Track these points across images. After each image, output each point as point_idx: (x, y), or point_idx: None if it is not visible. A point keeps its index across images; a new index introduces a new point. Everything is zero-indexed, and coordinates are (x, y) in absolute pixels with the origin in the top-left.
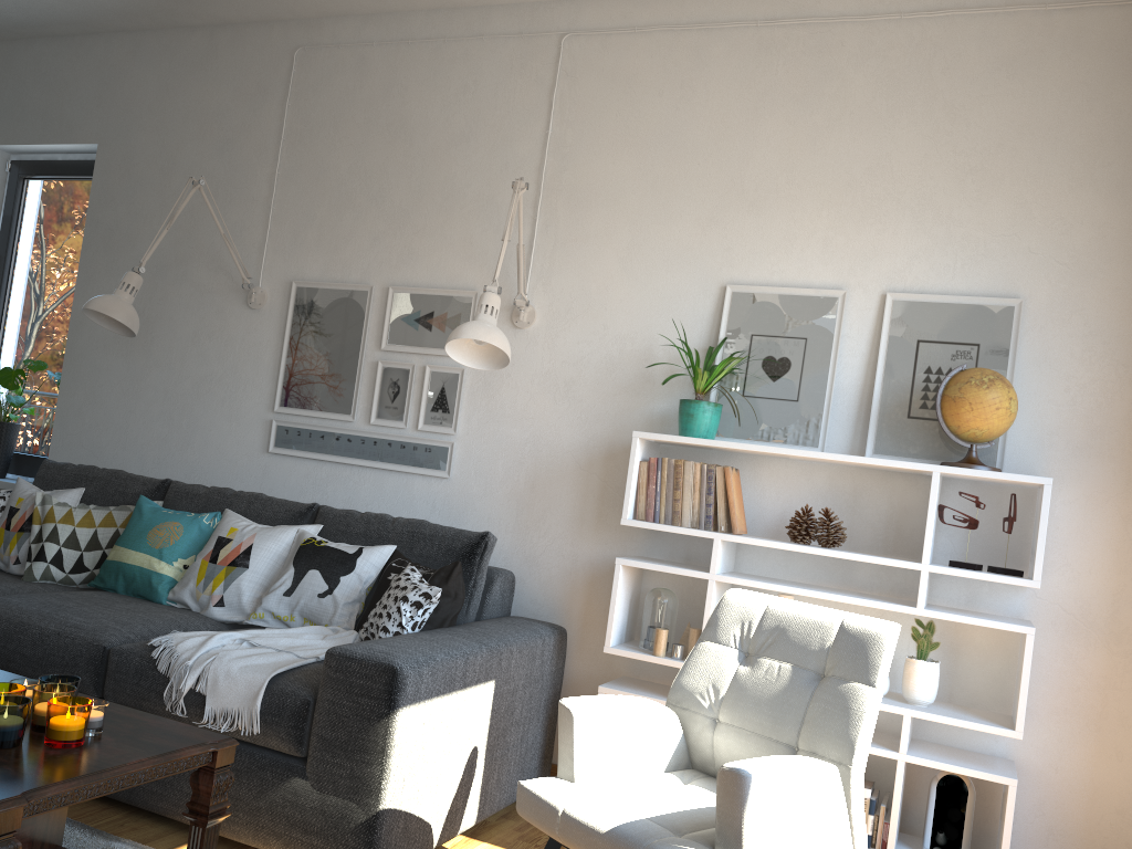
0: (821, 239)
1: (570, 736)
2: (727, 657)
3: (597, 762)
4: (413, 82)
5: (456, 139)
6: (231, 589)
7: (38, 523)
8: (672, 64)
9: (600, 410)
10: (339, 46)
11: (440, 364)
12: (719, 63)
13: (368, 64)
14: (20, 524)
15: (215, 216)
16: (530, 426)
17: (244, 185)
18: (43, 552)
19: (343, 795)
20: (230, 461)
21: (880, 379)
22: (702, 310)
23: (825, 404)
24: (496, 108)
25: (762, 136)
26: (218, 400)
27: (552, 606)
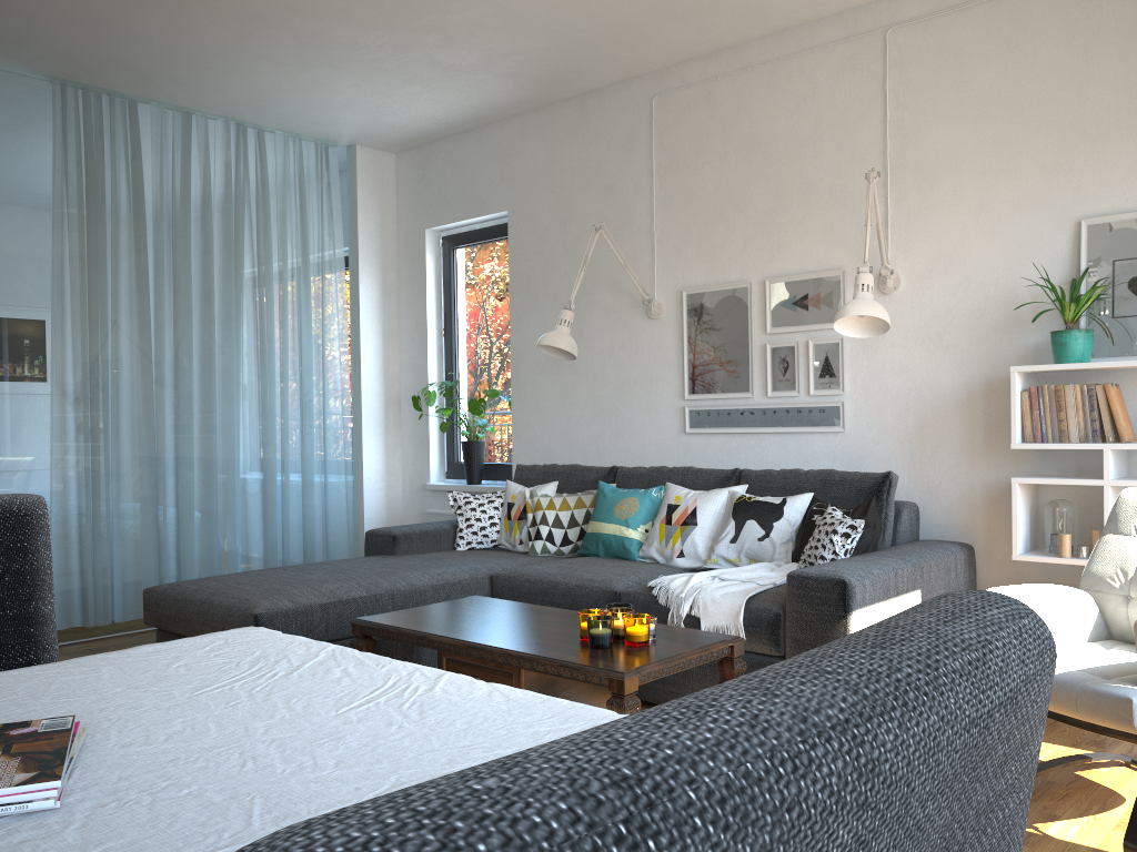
0: None
1: None
2: (1131, 544)
3: None
4: (758, 102)
5: (803, 143)
6: (687, 543)
7: (530, 512)
8: (995, 31)
9: (974, 352)
10: (689, 87)
11: (820, 337)
12: (1041, 19)
13: (716, 96)
14: (517, 514)
15: (615, 251)
16: (910, 376)
17: (629, 219)
18: (539, 532)
19: None
20: (655, 445)
21: None
22: (1059, 247)
23: None
24: (835, 108)
25: (1095, 77)
26: (637, 398)
27: (955, 528)
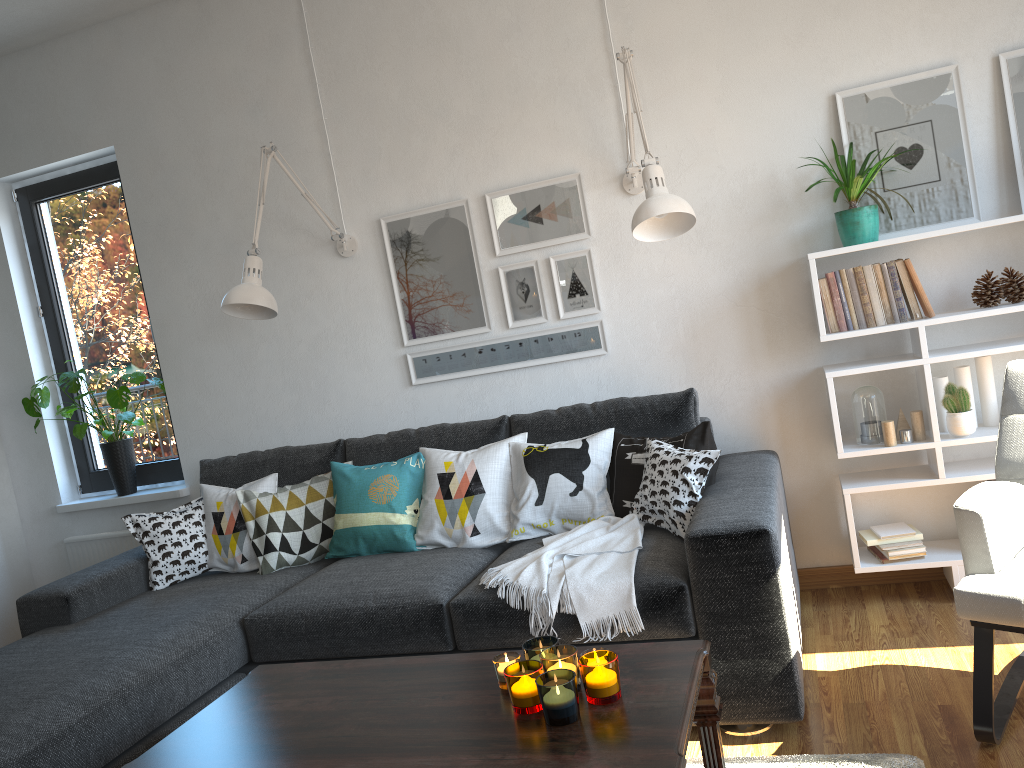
0: (917, 22)
1: (981, 535)
2: None
3: (1001, 549)
4: None
5: (505, 32)
6: (480, 516)
7: (250, 519)
8: None
9: (740, 247)
10: None
11: (562, 252)
12: None
13: None
14: (232, 525)
15: (292, 178)
16: (673, 282)
17: (292, 140)
18: (270, 543)
19: (751, 655)
20: (374, 405)
21: (1015, 137)
22: (815, 124)
23: (968, 175)
24: None
25: None
26: (340, 353)
27: (747, 436)
